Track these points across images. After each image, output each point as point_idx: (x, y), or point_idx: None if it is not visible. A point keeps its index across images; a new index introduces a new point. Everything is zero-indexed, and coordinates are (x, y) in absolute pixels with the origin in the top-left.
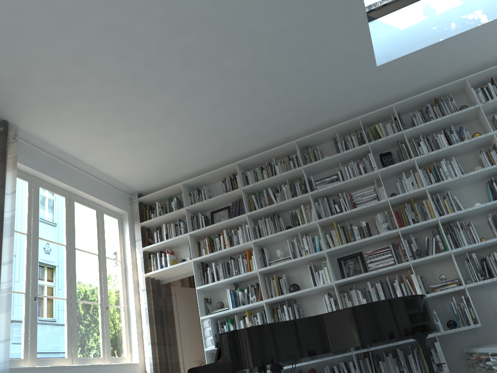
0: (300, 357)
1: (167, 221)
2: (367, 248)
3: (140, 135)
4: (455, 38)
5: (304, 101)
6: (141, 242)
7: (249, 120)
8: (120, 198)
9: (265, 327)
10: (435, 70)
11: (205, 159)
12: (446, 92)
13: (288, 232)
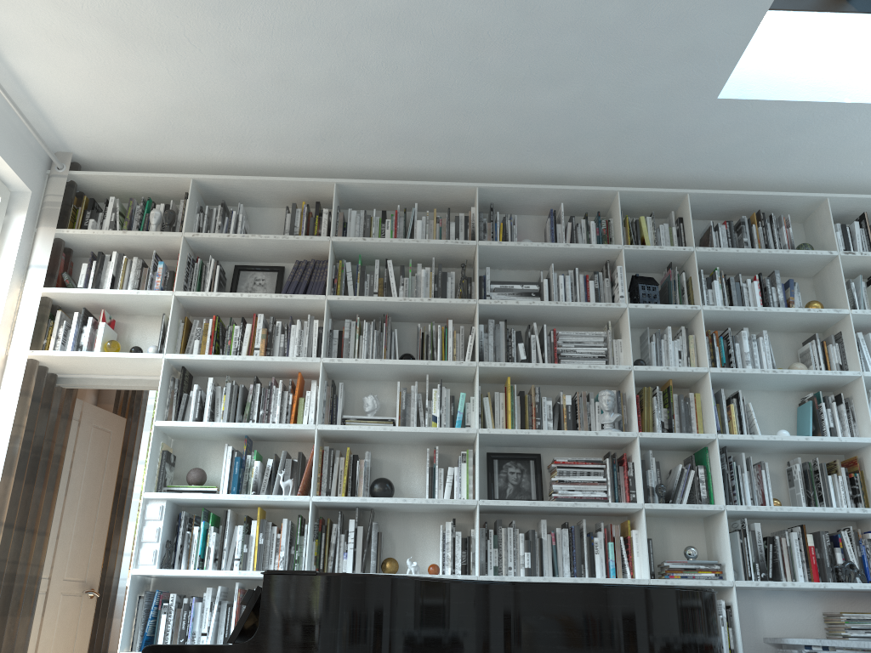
0: None
1: (125, 249)
2: (552, 450)
3: (158, 11)
4: (867, 110)
5: (546, 106)
6: (43, 275)
7: (417, 96)
8: (26, 153)
9: (394, 585)
10: (790, 157)
11: (271, 145)
12: (780, 208)
13: (409, 366)
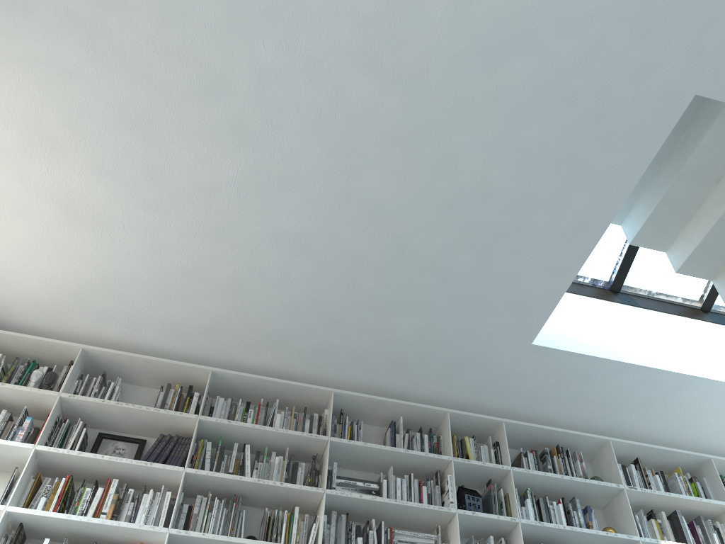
0: None
1: None
2: None
3: (107, 199)
4: (639, 370)
5: (401, 330)
6: None
7: (299, 305)
8: None
9: None
10: (581, 402)
11: (163, 329)
12: (574, 445)
13: None
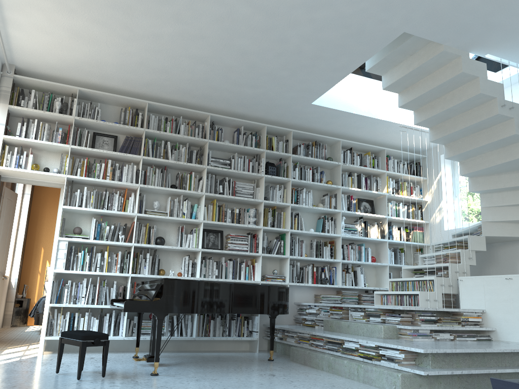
0: (214, 312)
1: (39, 117)
2: (227, 229)
3: (98, 33)
4: (360, 116)
5: (248, 93)
6: None
7: (197, 80)
8: None
9: (203, 283)
10: (331, 124)
11: (121, 82)
12: (324, 141)
13: (176, 191)
